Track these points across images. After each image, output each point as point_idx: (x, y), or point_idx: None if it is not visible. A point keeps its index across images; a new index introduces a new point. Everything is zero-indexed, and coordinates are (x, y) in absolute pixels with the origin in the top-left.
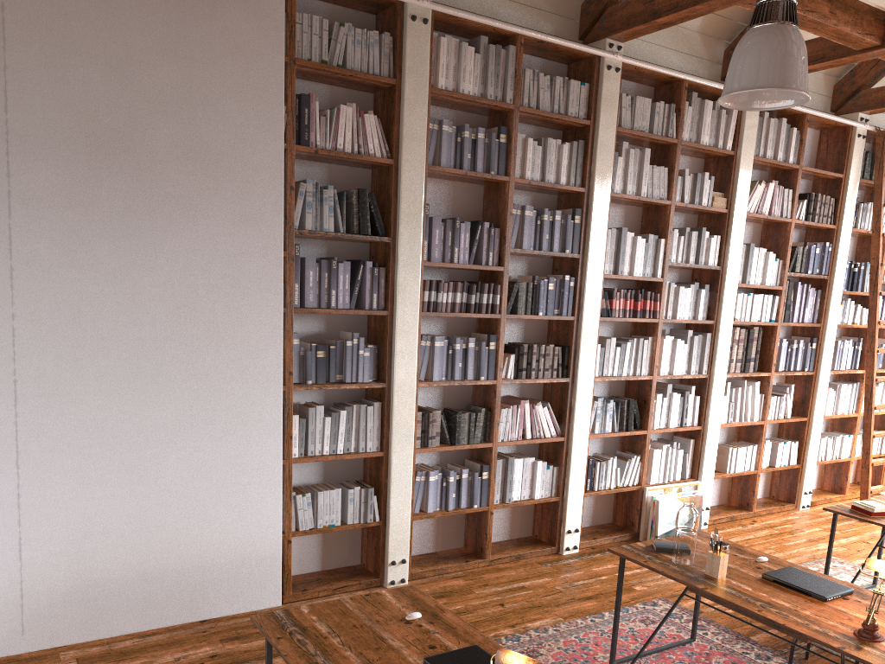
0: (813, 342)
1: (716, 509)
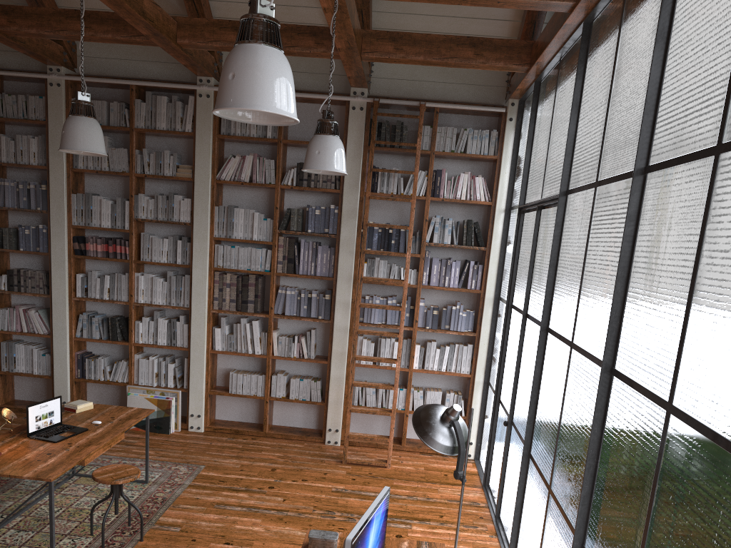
0: (326, 294)
1: (242, 424)
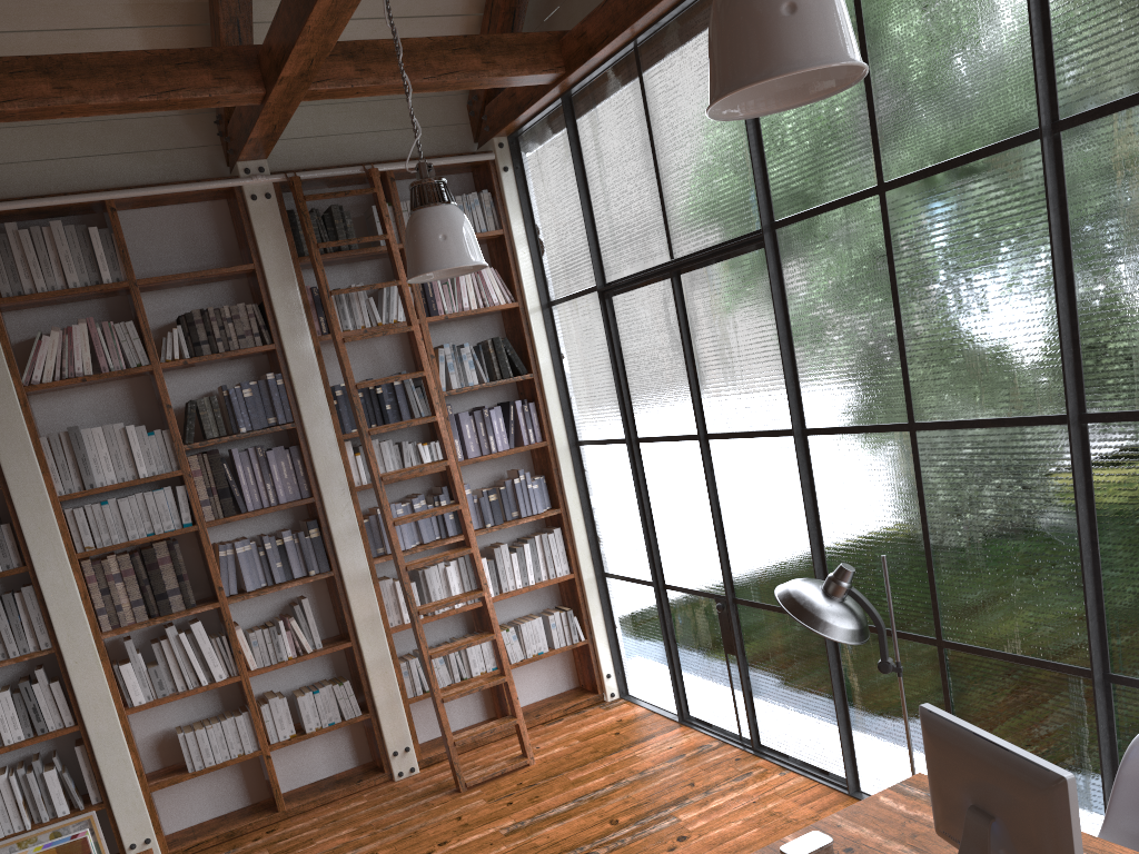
0: (310, 529)
1: (227, 819)
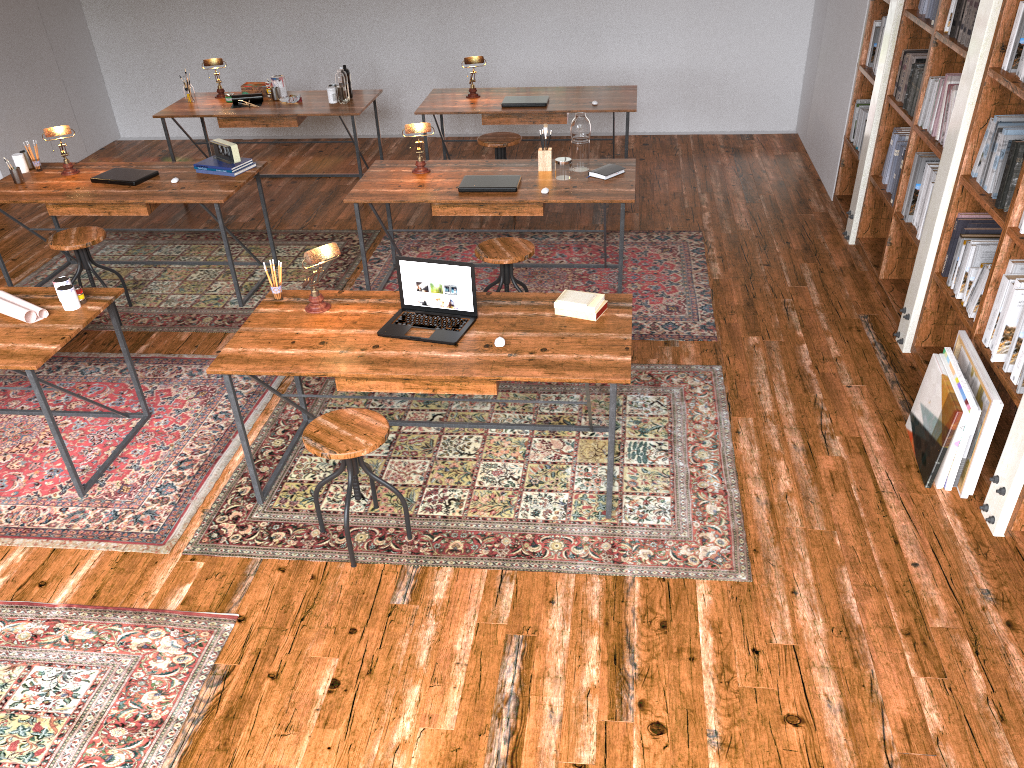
0: None
1: None
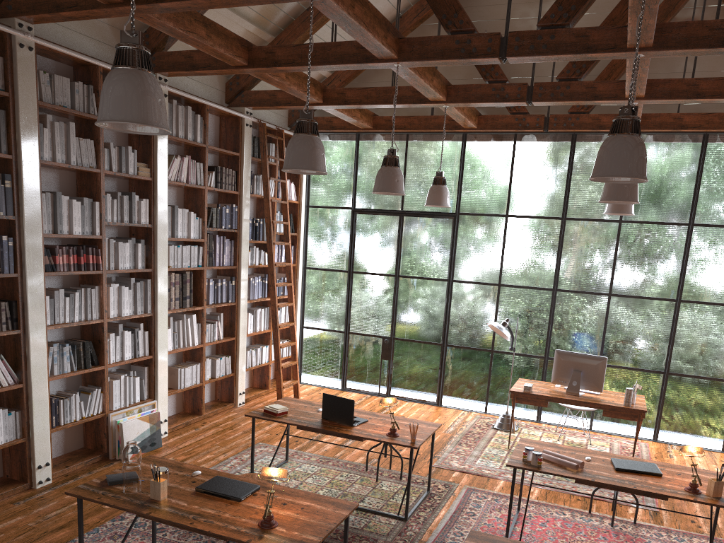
0: (233, 280)
1: (174, 418)
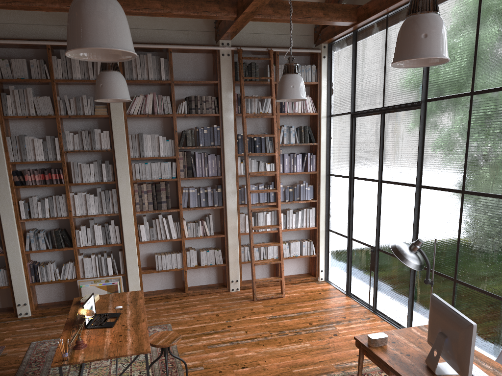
0: (218, 188)
1: (166, 291)
